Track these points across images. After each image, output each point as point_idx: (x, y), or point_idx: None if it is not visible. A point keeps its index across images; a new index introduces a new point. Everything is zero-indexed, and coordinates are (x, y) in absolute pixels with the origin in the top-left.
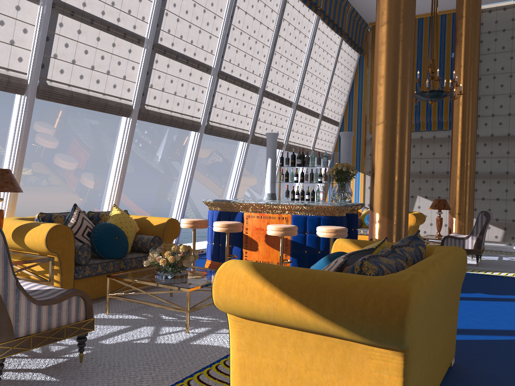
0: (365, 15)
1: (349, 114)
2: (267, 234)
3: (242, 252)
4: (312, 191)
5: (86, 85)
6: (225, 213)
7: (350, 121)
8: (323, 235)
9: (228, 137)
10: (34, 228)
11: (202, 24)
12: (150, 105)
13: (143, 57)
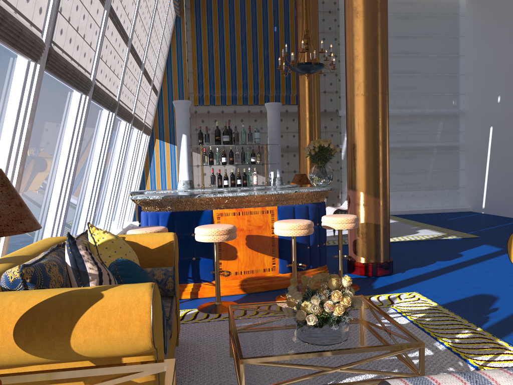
0: None
1: (168, 82)
2: (248, 235)
3: (214, 264)
4: (245, 175)
5: None
6: (181, 214)
7: (170, 91)
8: (342, 227)
9: (106, 104)
10: (96, 306)
11: None
12: (56, 44)
13: None
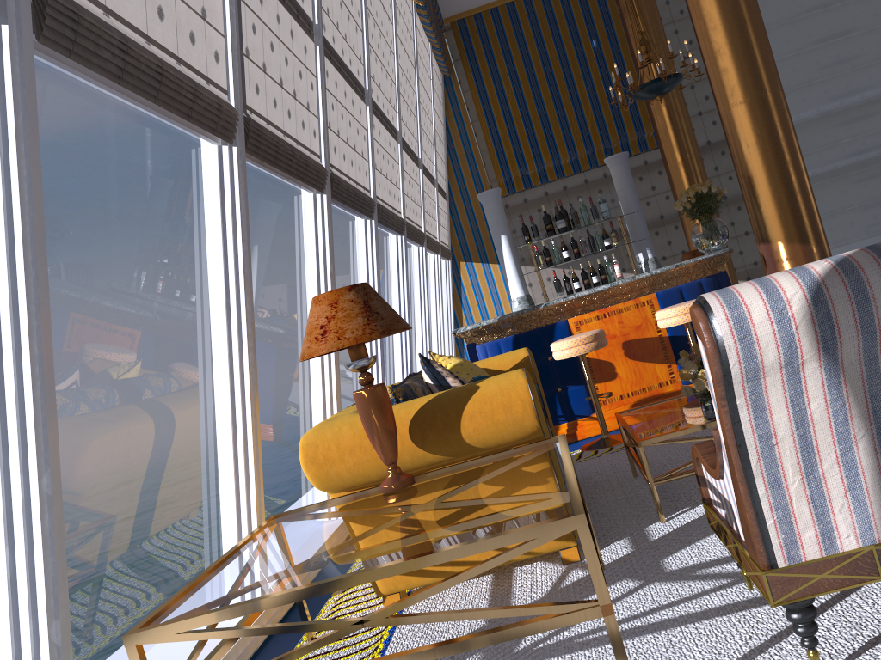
0: (444, 4)
1: (456, 175)
2: (625, 341)
3: (588, 391)
4: (601, 267)
5: (281, 122)
6: (528, 335)
7: (463, 187)
8: None
9: (392, 226)
10: (476, 396)
11: (348, 3)
12: (333, 165)
13: (317, 64)
